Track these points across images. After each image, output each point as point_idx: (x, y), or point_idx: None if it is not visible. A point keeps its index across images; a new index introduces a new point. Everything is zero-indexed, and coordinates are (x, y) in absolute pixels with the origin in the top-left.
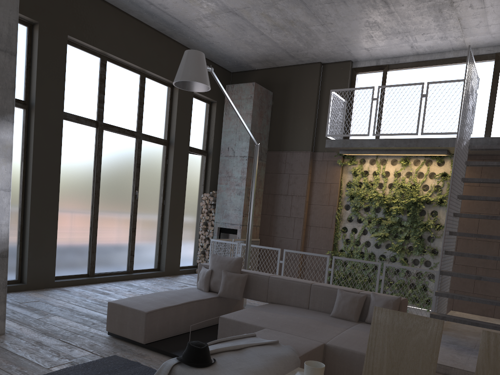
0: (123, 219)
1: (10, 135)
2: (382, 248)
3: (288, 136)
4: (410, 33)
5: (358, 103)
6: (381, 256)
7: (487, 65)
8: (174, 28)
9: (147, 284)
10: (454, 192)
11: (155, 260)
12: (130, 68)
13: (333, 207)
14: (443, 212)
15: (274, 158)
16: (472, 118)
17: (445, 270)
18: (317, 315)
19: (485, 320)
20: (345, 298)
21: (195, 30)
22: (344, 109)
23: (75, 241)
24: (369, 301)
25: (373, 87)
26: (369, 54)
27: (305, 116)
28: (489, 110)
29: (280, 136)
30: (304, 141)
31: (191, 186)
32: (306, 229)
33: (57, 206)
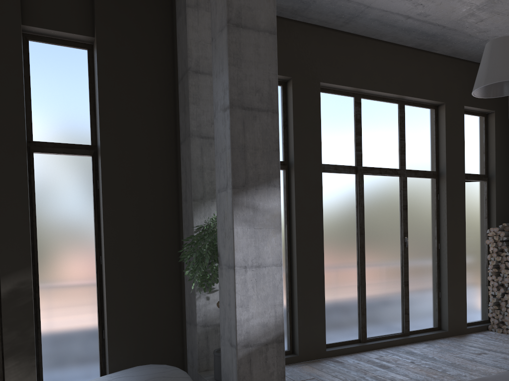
0: (392, 273)
1: (277, 203)
2: None
3: None
4: None
5: None
6: None
7: None
8: (435, 38)
9: (431, 351)
10: None
11: (433, 317)
12: (386, 99)
13: None
14: None
15: None
16: None
17: None
18: None
19: None
20: None
21: (463, 30)
22: None
23: (343, 303)
24: None
25: None
26: None
27: None
28: None
29: None
30: None
31: (470, 221)
32: None
33: (322, 267)
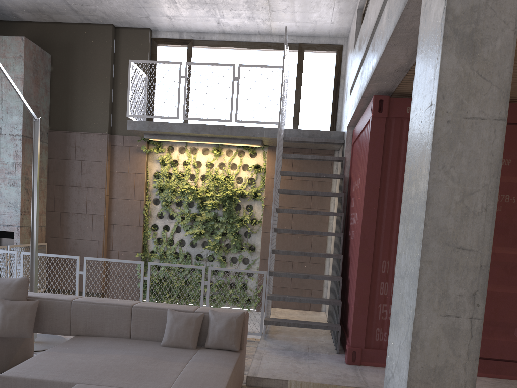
0: None
1: None
2: (198, 246)
3: (76, 113)
4: (217, 6)
5: (162, 81)
6: (197, 255)
7: (291, 55)
8: None
9: None
10: (276, 186)
11: None
12: None
13: (140, 201)
14: (258, 206)
15: (59, 140)
16: (286, 108)
17: (271, 269)
18: (144, 346)
19: (304, 315)
20: (178, 321)
21: None
22: (146, 85)
23: None
24: (208, 320)
25: (180, 62)
26: (172, 24)
27: (97, 89)
28: (296, 102)
29: (66, 113)
30: (99, 120)
31: None
32: (109, 228)
33: None
